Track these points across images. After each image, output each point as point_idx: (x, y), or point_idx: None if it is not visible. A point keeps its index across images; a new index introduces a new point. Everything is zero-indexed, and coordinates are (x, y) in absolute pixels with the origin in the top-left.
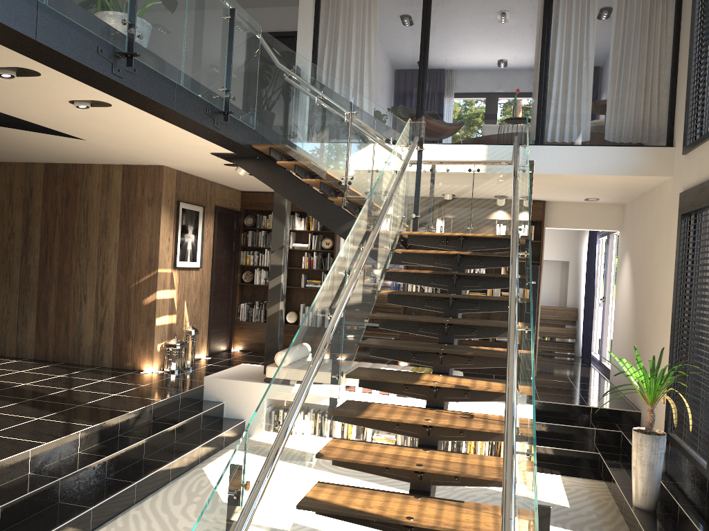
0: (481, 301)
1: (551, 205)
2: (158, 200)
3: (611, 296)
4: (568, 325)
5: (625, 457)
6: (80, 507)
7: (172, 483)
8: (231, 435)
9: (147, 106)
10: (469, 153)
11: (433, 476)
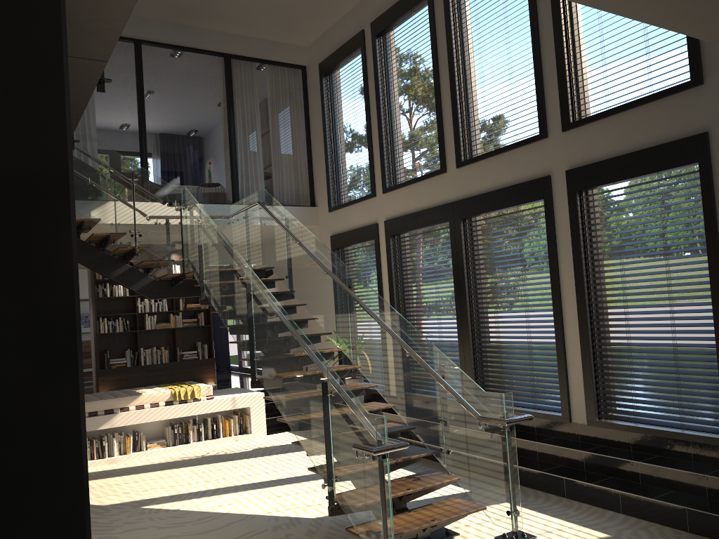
0: None
1: None
2: None
3: None
4: None
5: None
6: None
7: None
8: None
9: None
10: None
11: None
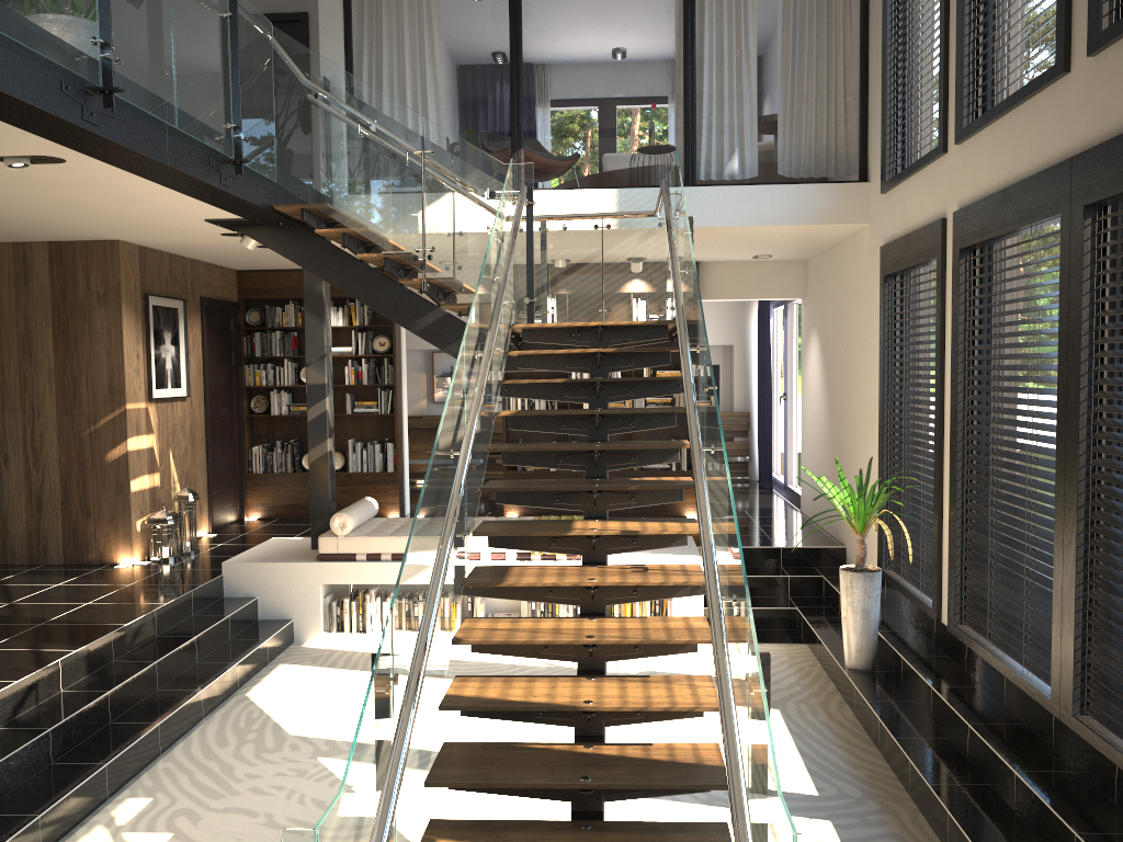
0: (637, 415)
1: (707, 266)
2: (115, 296)
3: (794, 391)
4: (738, 437)
5: (830, 609)
6: (88, 766)
7: (206, 720)
8: (277, 643)
9: (126, 161)
10: (594, 202)
11: (606, 649)
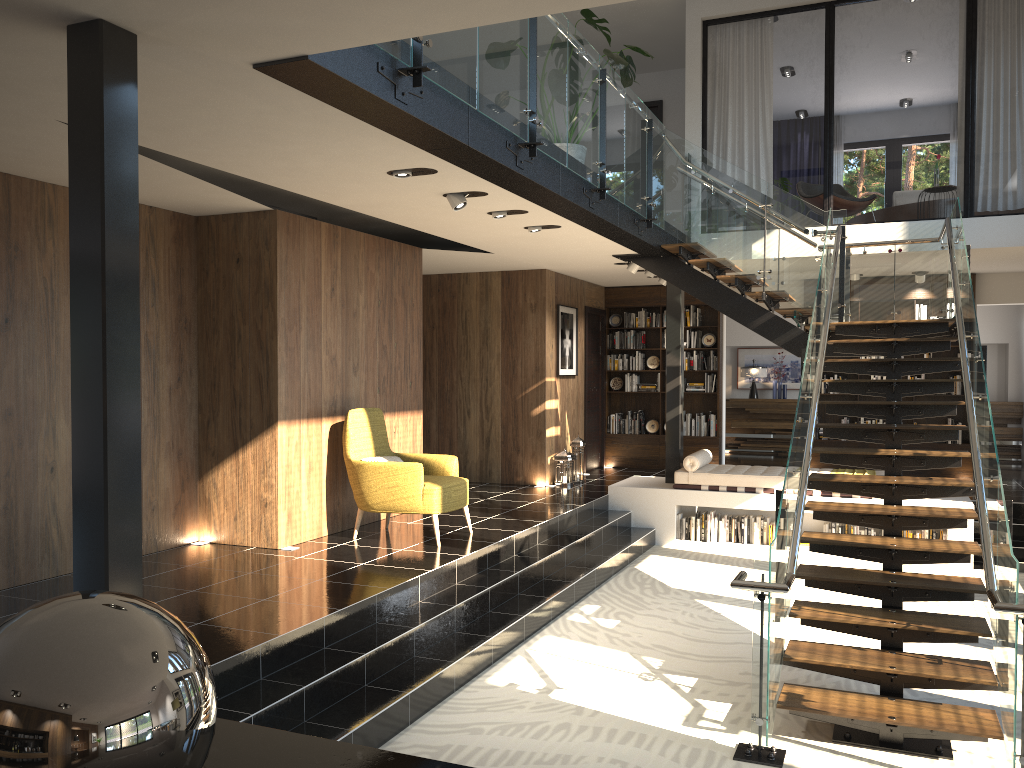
0: (924, 384)
1: (982, 277)
2: (541, 306)
3: None
4: (1011, 424)
5: None
6: (565, 582)
7: (615, 576)
8: (646, 541)
9: (596, 225)
10: (888, 233)
11: (903, 522)
